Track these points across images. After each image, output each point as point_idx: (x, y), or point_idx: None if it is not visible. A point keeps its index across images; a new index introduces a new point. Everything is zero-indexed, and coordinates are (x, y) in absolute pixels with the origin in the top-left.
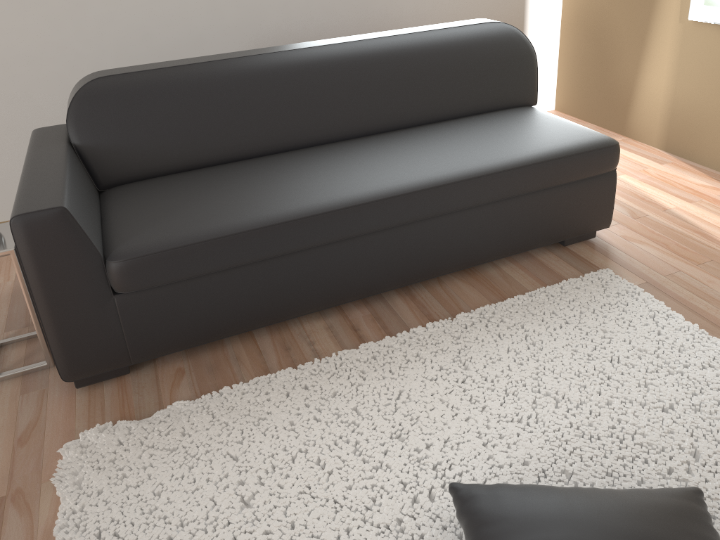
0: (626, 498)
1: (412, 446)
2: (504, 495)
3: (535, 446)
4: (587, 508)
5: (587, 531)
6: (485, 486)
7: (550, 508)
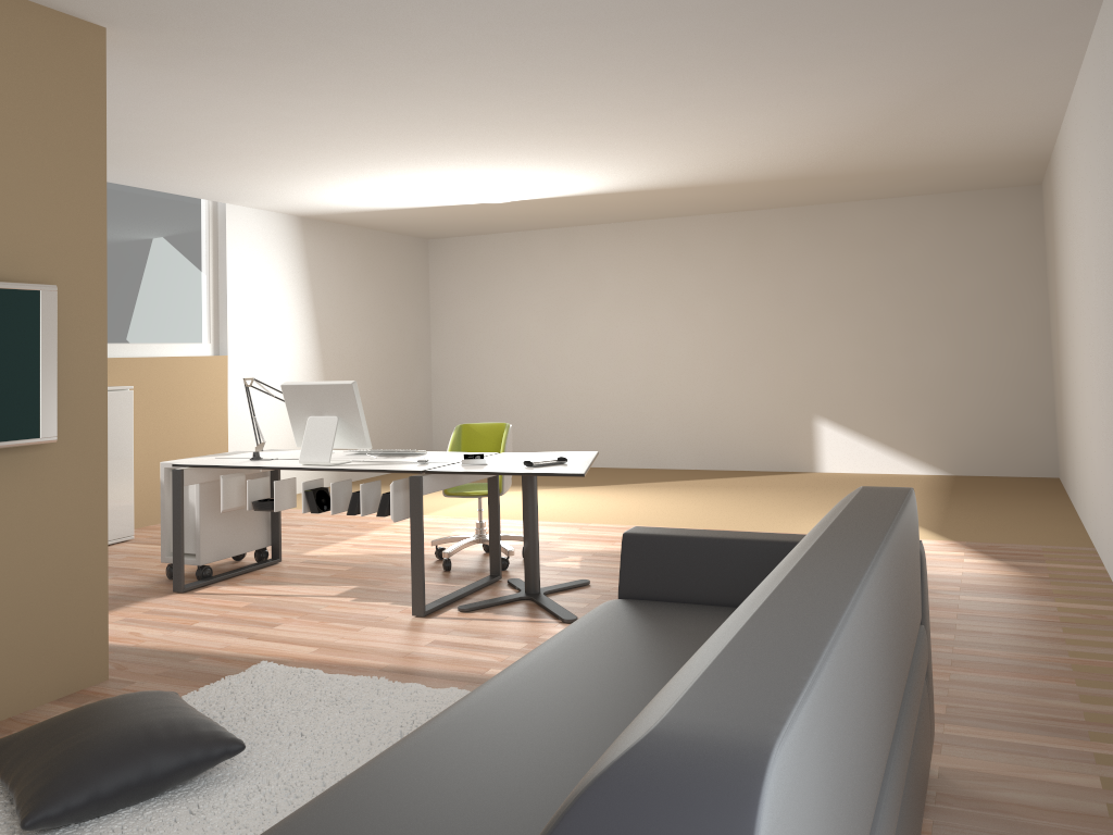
0: (99, 756)
1: (305, 796)
2: (196, 727)
3: (184, 834)
4: (132, 731)
5: (132, 720)
6: (213, 737)
7: (160, 723)
